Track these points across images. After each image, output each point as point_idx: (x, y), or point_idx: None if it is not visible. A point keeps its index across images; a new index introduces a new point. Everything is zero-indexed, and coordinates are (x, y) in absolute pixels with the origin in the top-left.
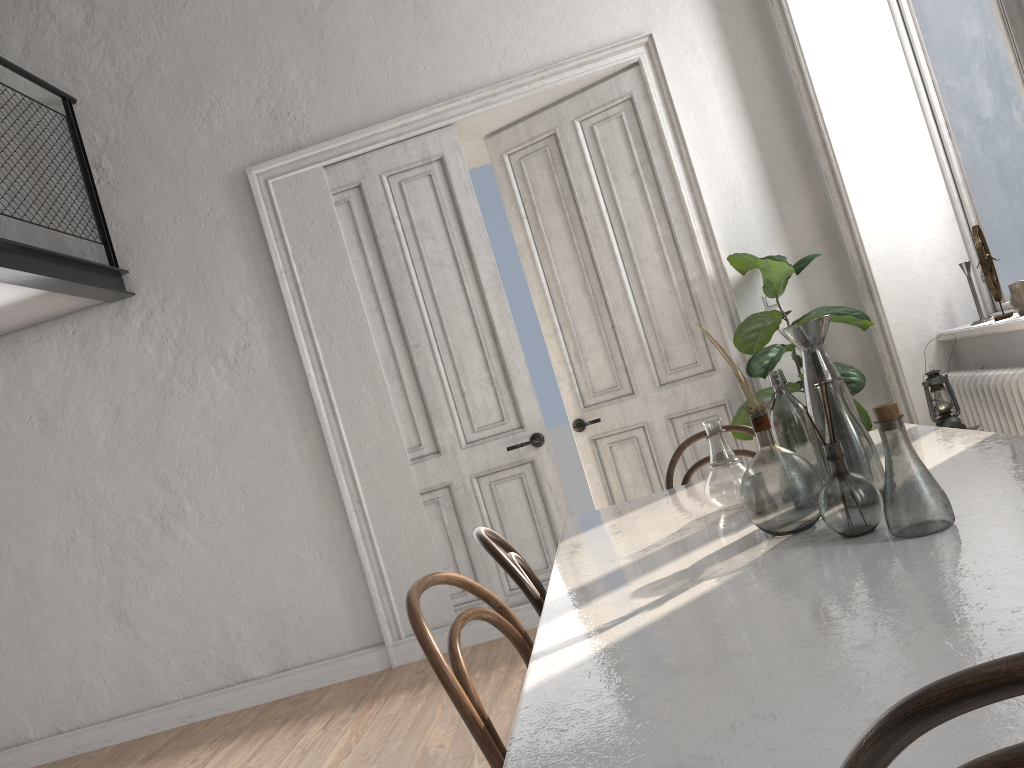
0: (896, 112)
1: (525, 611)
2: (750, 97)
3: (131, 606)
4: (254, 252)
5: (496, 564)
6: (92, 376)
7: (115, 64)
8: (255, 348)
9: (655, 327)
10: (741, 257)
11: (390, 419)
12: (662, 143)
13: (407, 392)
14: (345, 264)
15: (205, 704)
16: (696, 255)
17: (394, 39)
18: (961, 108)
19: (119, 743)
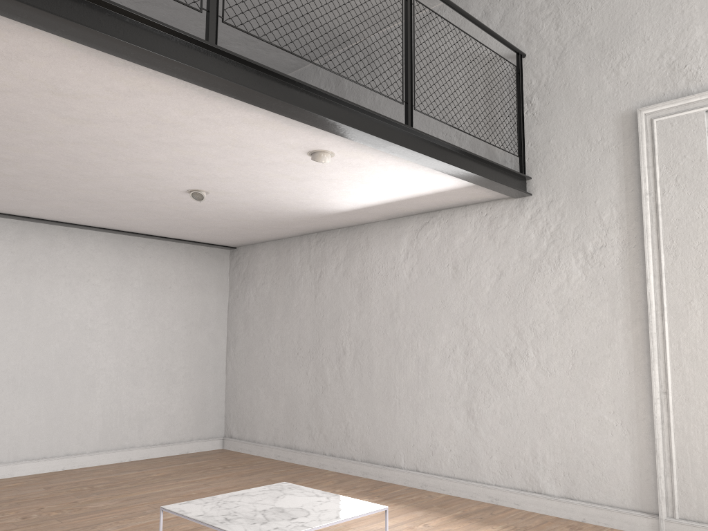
0: None
1: None
2: None
3: (477, 408)
4: (627, 175)
5: None
6: (490, 246)
7: (557, 29)
8: (609, 249)
9: None
10: None
11: None
12: None
13: None
14: (704, 194)
15: (508, 496)
16: None
17: None
18: None
19: (448, 495)
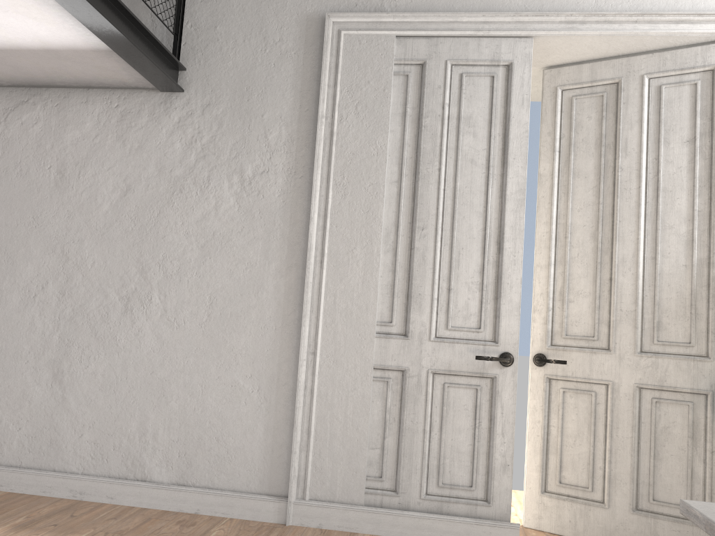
0: None
1: (435, 522)
2: None
3: (69, 369)
4: (304, 90)
5: (422, 464)
6: (118, 150)
7: None
8: (272, 177)
9: (656, 294)
10: None
11: (372, 287)
12: None
13: (397, 268)
14: (383, 130)
15: (99, 487)
16: None
17: None
18: None
19: (8, 492)
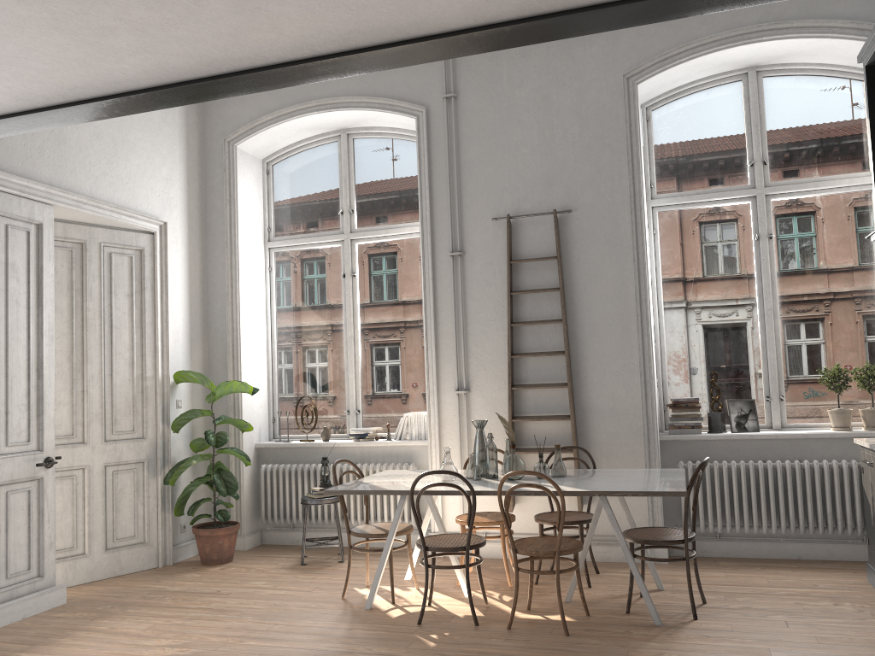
0: (260, 327)
1: (14, 606)
2: (192, 283)
3: None
4: None
5: None
6: None
7: None
8: None
9: (114, 400)
10: (186, 373)
11: None
12: (153, 287)
13: None
14: None
15: None
16: (154, 362)
17: None
18: (294, 340)
19: None
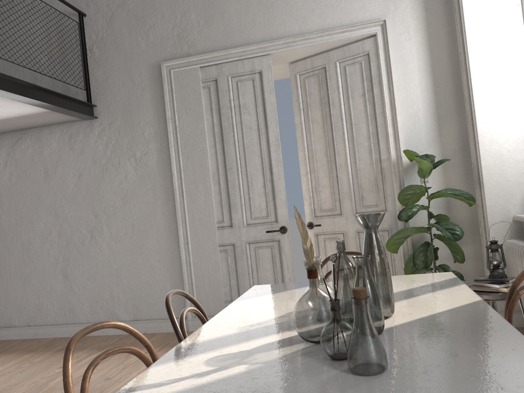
0: (515, 84)
1: None
2: (435, 63)
3: (71, 272)
4: (158, 106)
5: None
6: (71, 155)
7: None
8: (150, 155)
9: (359, 181)
10: (410, 152)
11: (210, 204)
12: (380, 81)
13: (221, 192)
14: (201, 120)
15: None
16: (387, 146)
17: (247, 4)
18: None
19: (54, 337)
